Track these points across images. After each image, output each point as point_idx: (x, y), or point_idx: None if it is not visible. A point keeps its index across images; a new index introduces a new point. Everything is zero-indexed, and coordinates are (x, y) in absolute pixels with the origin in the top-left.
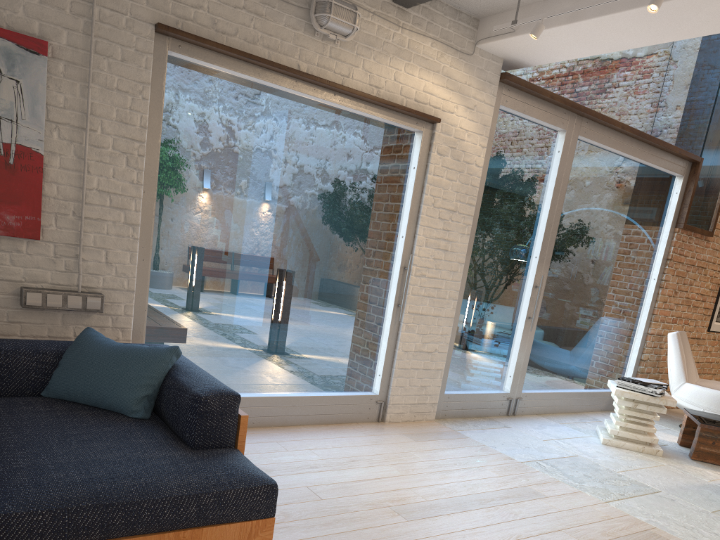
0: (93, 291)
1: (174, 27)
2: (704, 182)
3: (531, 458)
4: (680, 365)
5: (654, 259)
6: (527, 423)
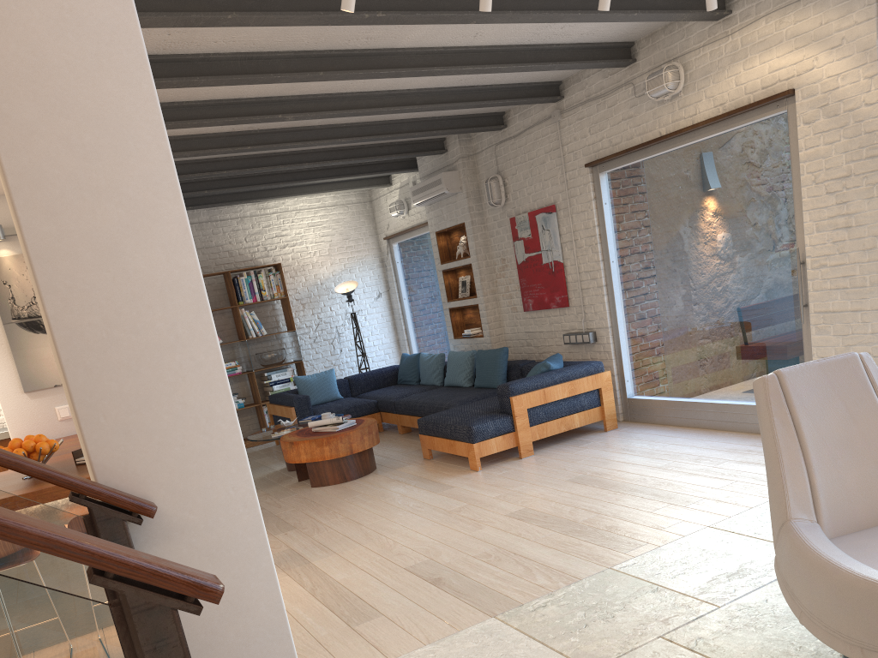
0: (592, 330)
1: (595, 159)
2: None
3: None
4: None
5: None
6: None
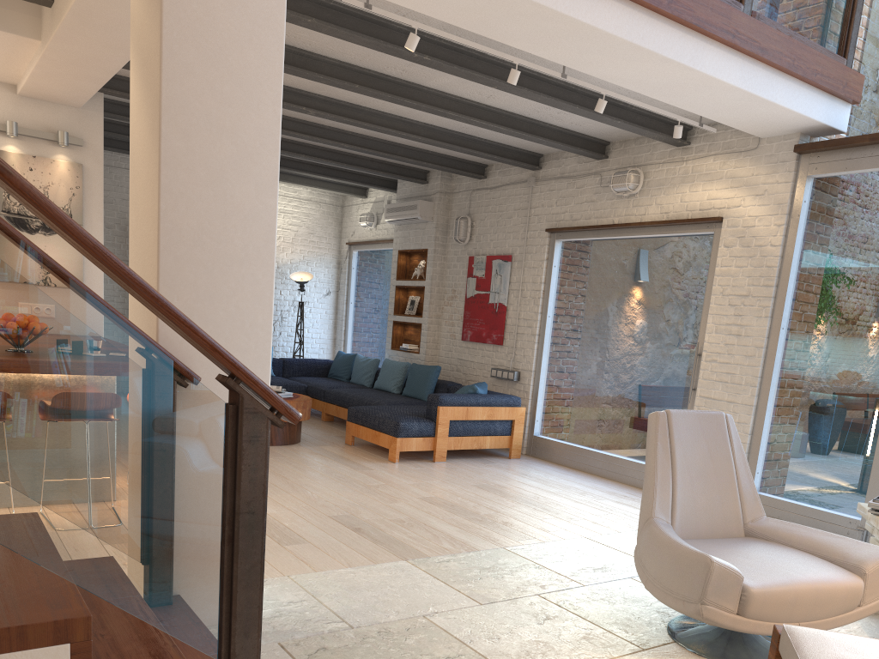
0: (517, 370)
1: (555, 227)
2: None
3: None
4: None
5: None
6: None
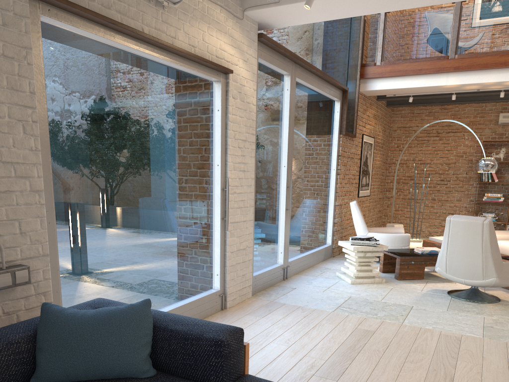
0: (13, 264)
1: None
2: (349, 103)
3: (333, 306)
4: (363, 222)
5: (332, 157)
6: (300, 282)
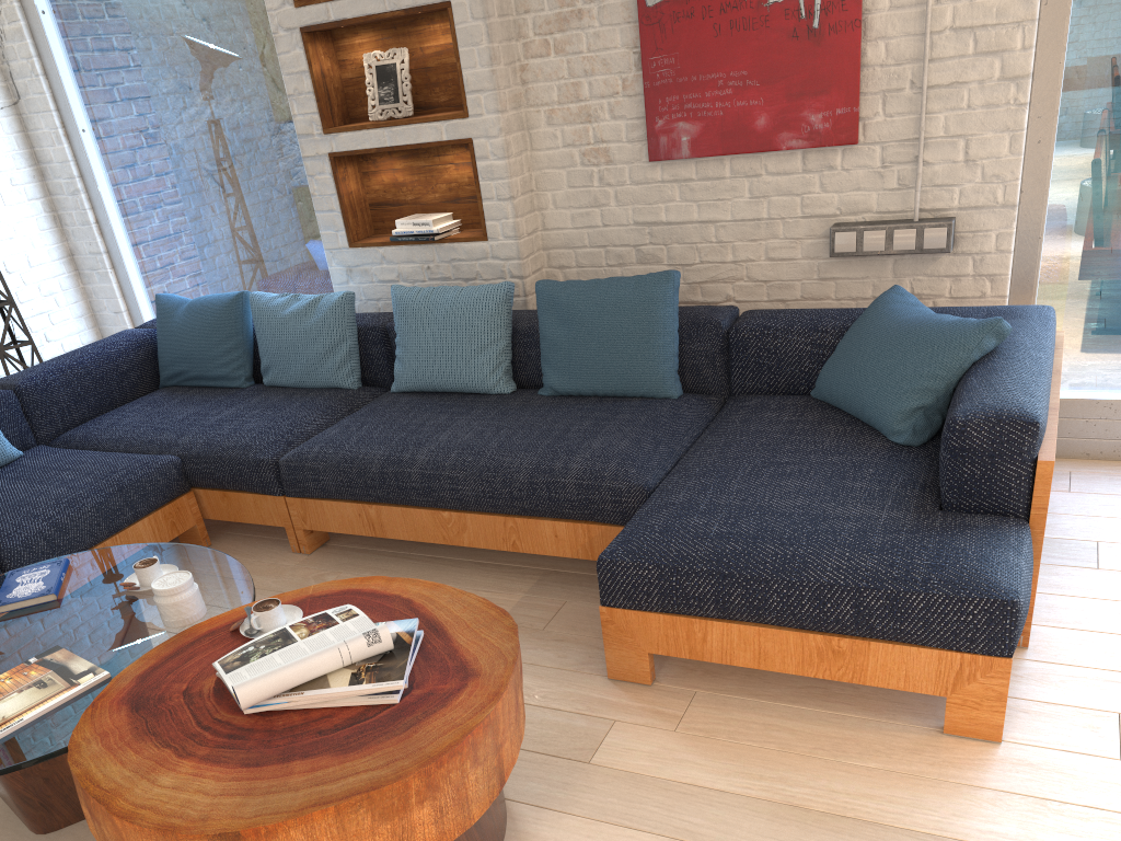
0: (941, 216)
1: None
2: None
3: None
4: None
5: None
6: None
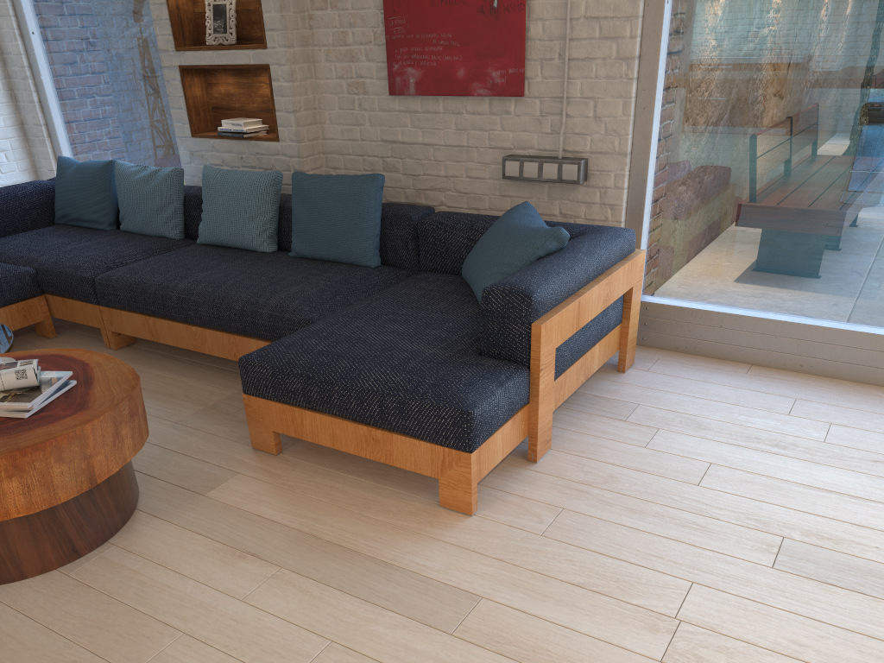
0: (579, 157)
1: None
2: None
3: None
4: None
5: None
6: None
